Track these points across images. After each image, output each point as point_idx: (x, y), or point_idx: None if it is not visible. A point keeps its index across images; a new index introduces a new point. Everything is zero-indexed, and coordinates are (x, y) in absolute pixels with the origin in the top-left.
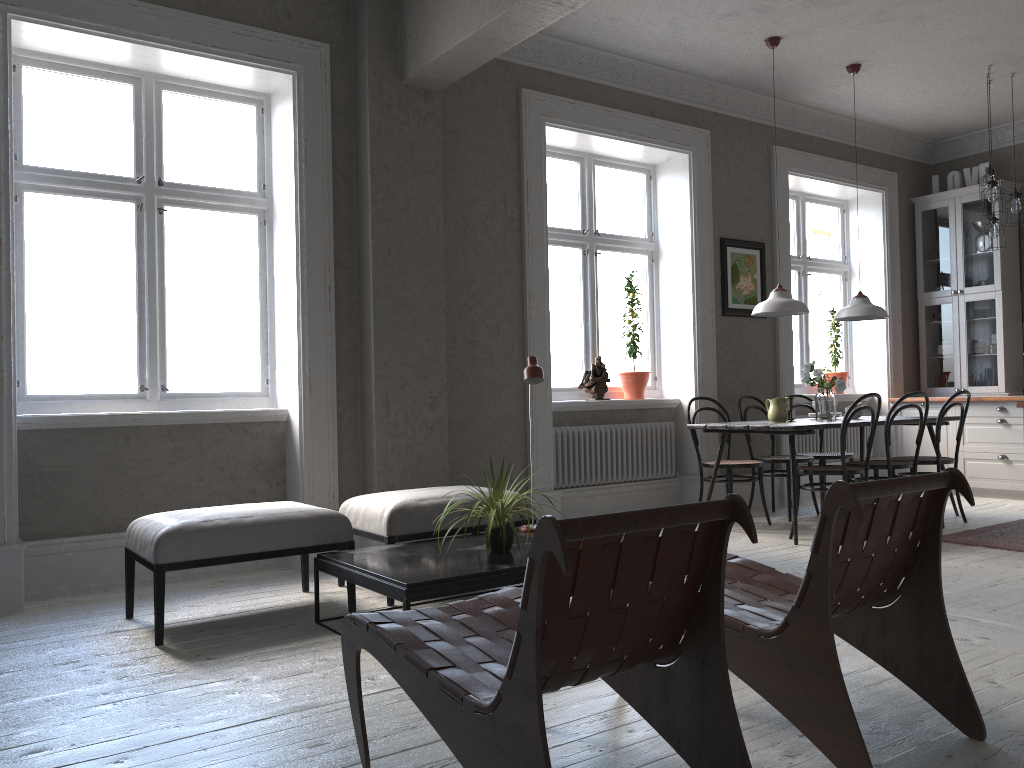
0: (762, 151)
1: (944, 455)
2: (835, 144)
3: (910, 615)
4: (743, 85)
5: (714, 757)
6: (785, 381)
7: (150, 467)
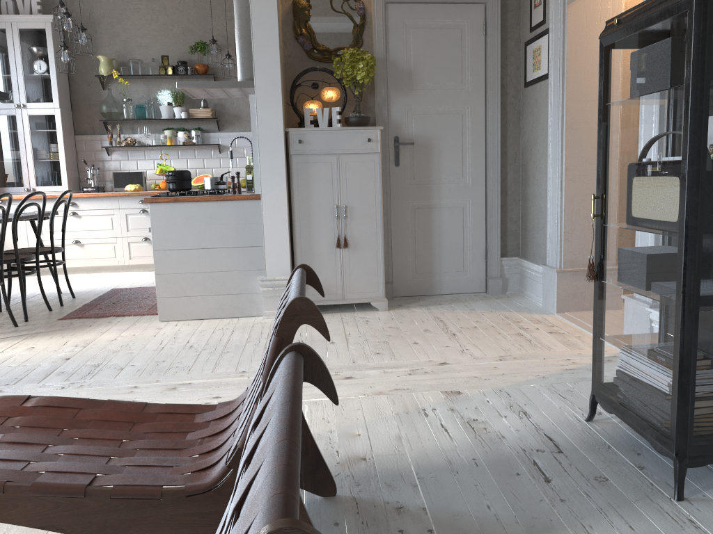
0: None
1: (25, 244)
2: None
3: None
4: None
5: None
6: None
7: None
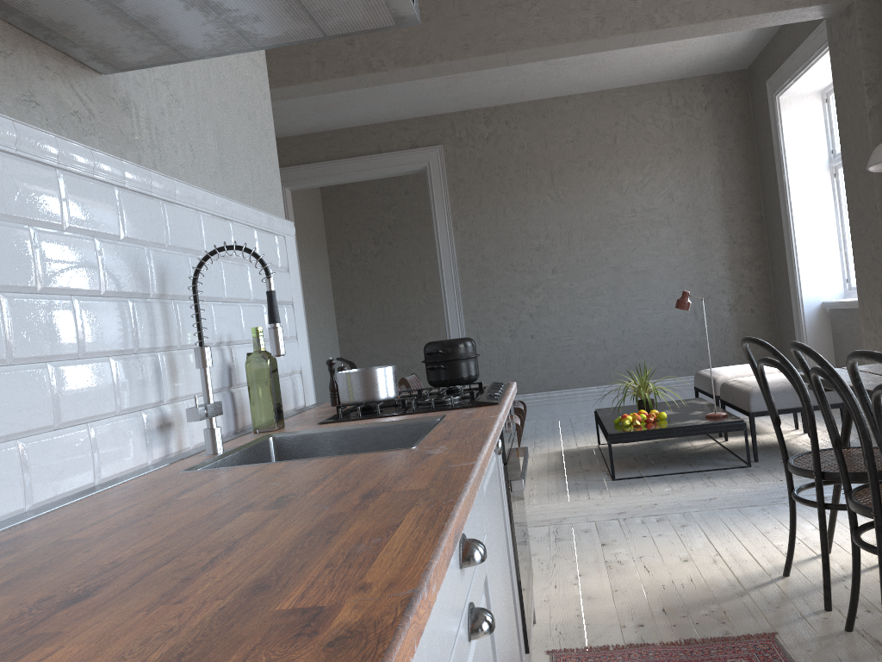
0: None
1: None
2: None
3: None
4: None
5: None
6: None
7: (860, 335)
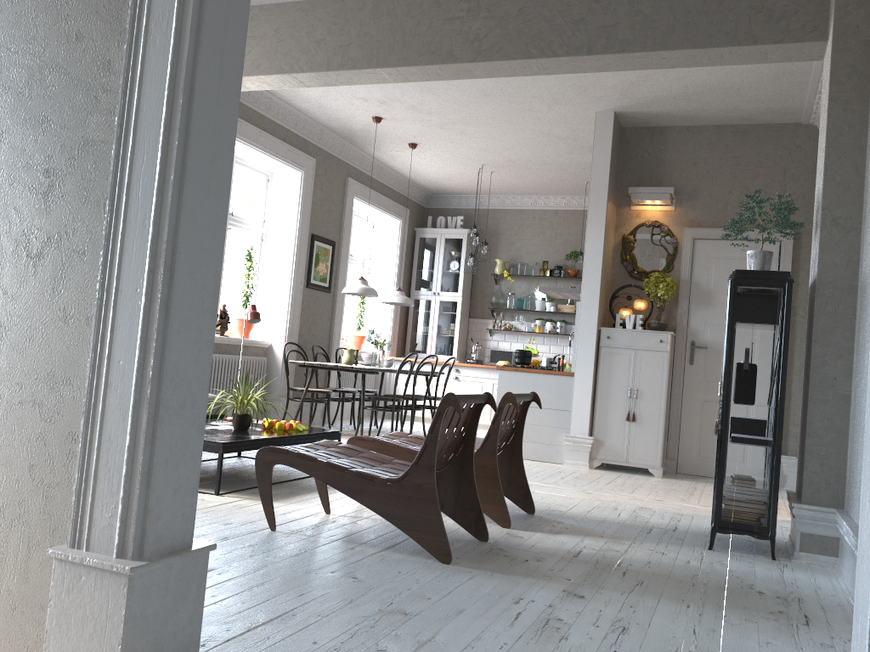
0: (342, 179)
1: None
2: (380, 183)
3: (506, 459)
4: (342, 135)
5: (463, 509)
6: (336, 337)
7: None
